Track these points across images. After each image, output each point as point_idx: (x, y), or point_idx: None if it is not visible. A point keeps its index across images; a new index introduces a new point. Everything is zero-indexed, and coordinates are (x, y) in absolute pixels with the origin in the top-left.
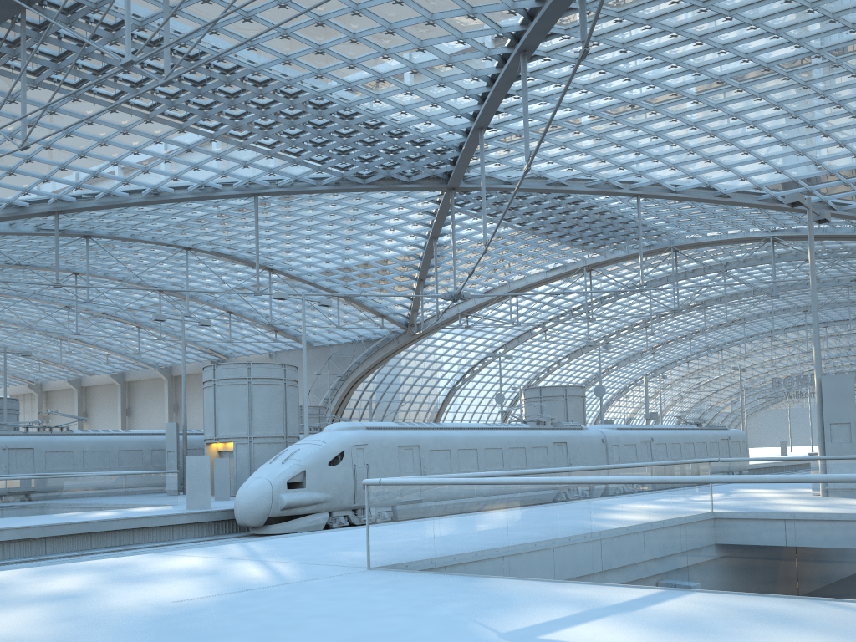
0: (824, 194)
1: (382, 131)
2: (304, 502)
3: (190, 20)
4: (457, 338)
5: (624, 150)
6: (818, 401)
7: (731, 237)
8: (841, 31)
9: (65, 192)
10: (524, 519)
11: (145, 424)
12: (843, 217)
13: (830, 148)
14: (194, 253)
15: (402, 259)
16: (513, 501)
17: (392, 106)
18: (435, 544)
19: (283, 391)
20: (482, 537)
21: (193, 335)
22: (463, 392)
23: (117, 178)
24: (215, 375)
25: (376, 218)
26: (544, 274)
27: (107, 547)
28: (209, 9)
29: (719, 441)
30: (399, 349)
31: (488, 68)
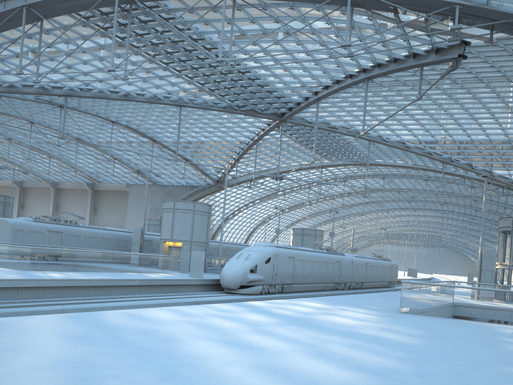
0: (451, 154)
1: (265, 89)
2: (256, 280)
3: (210, 26)
4: (238, 191)
5: (373, 119)
6: (480, 260)
7: (397, 164)
8: (492, 93)
9: (77, 86)
10: (469, 300)
11: (33, 215)
12: (456, 166)
13: (462, 136)
14: (113, 124)
15: (232, 148)
16: (465, 294)
17: (279, 80)
18: (430, 306)
19: (208, 219)
20: (451, 305)
21: (83, 167)
22: (231, 221)
23: (110, 84)
24: (174, 206)
25: (230, 126)
26: (298, 166)
27: (168, 293)
28: (224, 25)
29: (389, 267)
30: (209, 194)
31: (339, 76)
